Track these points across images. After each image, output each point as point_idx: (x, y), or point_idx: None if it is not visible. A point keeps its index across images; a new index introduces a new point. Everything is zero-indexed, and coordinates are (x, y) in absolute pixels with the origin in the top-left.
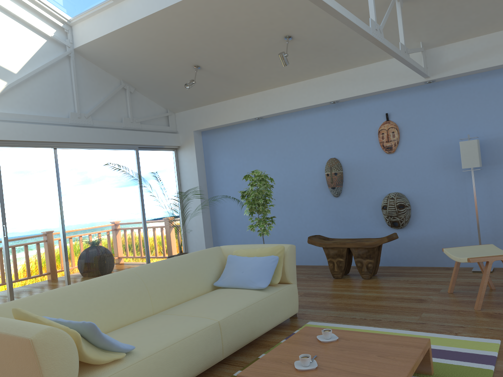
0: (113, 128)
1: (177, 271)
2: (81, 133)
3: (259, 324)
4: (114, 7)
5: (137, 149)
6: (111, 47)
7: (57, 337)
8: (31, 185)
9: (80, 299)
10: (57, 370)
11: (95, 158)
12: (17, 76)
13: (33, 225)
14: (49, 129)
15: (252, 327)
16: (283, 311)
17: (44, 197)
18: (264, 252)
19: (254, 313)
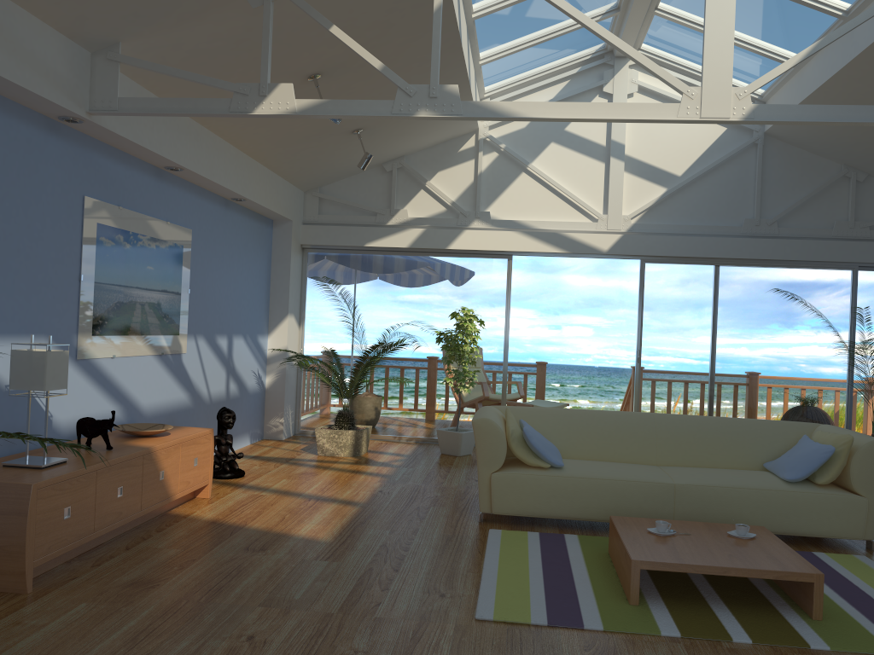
0: (815, 238)
1: (710, 432)
2: (754, 246)
3: (749, 516)
4: (796, 74)
5: (854, 270)
6: (803, 126)
7: (489, 427)
8: (677, 308)
9: (576, 422)
10: (485, 450)
11: (775, 280)
12: (680, 180)
13: (672, 356)
14: (709, 242)
15: (733, 513)
16: (813, 521)
17: (692, 324)
18: (829, 439)
19: (743, 499)
